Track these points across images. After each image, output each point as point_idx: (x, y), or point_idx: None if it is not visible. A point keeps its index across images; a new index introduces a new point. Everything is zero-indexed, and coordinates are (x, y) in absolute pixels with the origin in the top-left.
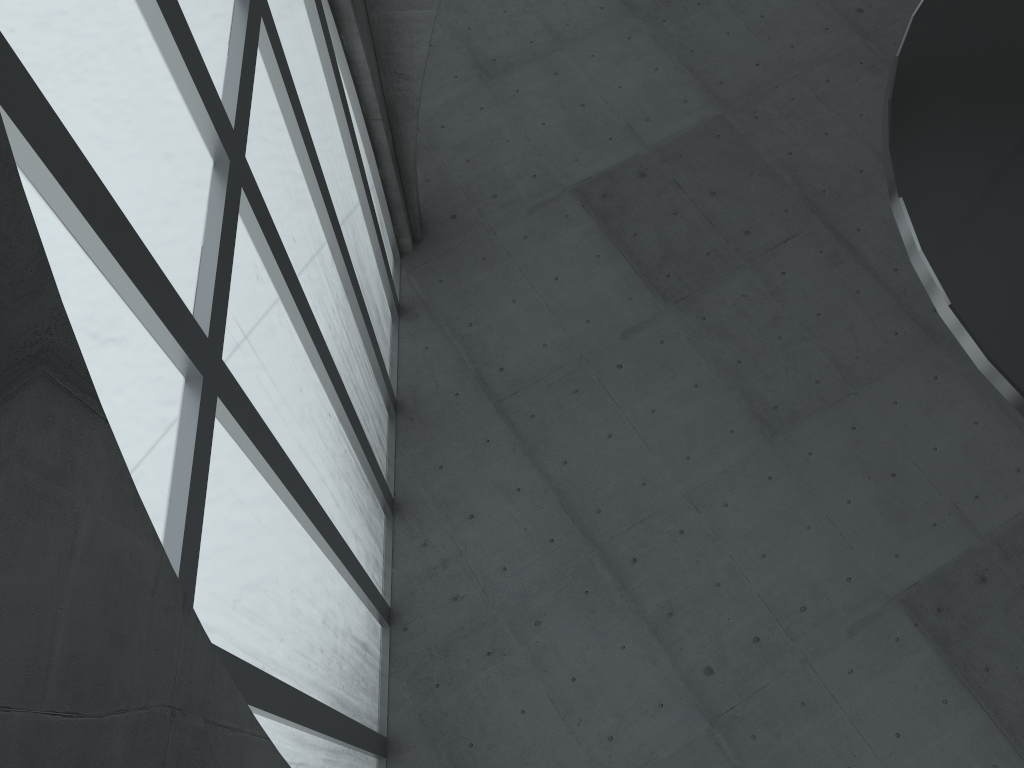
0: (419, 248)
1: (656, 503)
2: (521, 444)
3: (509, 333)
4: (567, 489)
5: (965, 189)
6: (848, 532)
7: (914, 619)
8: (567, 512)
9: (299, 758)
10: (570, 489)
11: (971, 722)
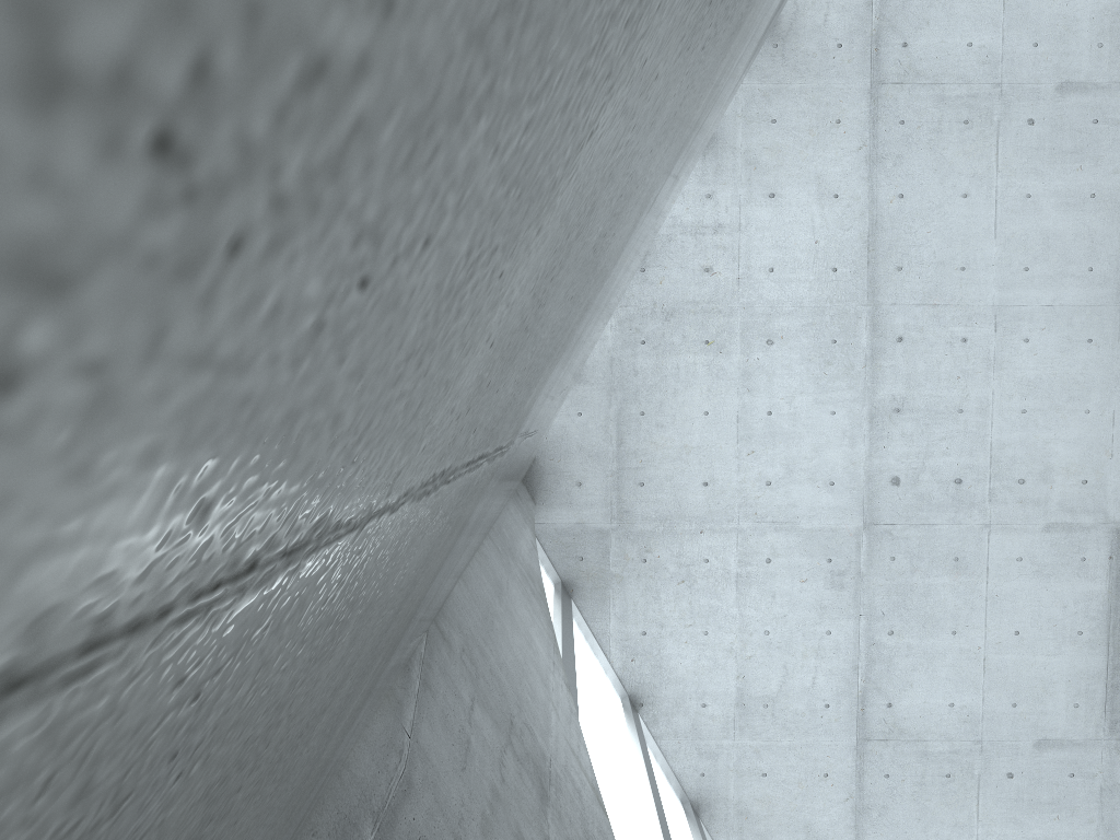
0: None
1: (960, 296)
2: (870, 148)
3: (941, 5)
4: (884, 226)
5: None
6: (1119, 440)
7: (1113, 552)
8: (868, 251)
9: None
10: (887, 228)
11: (1087, 662)
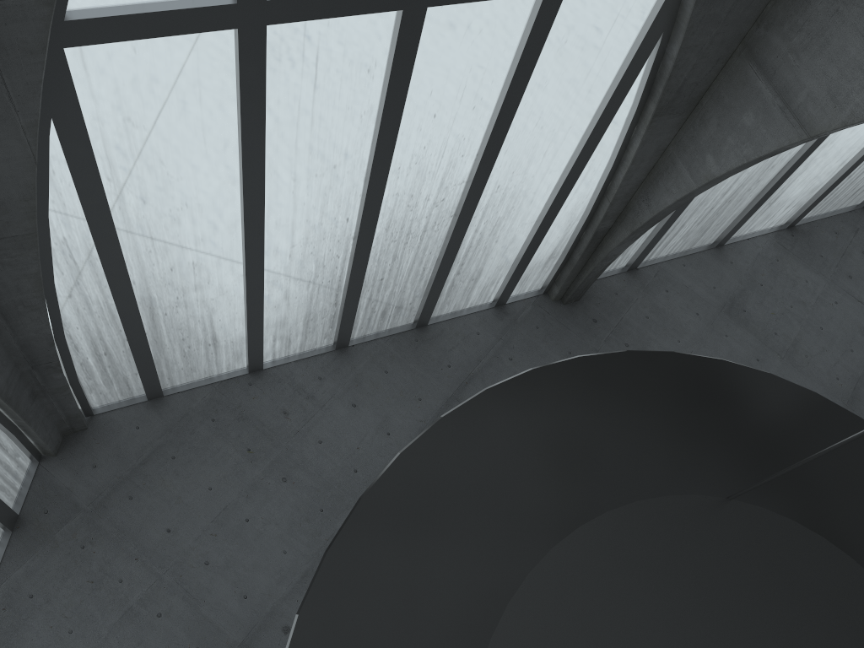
0: (557, 304)
1: None
2: (426, 425)
3: None
4: None
5: (561, 417)
6: None
7: None
8: None
9: (78, 259)
10: None
11: None
